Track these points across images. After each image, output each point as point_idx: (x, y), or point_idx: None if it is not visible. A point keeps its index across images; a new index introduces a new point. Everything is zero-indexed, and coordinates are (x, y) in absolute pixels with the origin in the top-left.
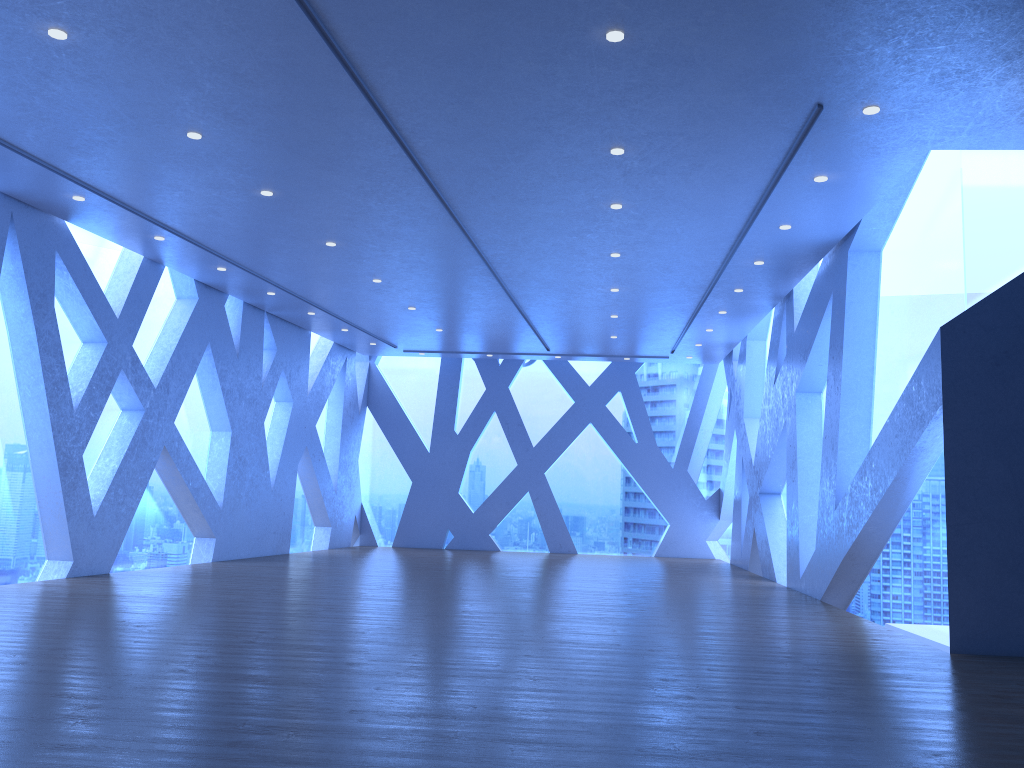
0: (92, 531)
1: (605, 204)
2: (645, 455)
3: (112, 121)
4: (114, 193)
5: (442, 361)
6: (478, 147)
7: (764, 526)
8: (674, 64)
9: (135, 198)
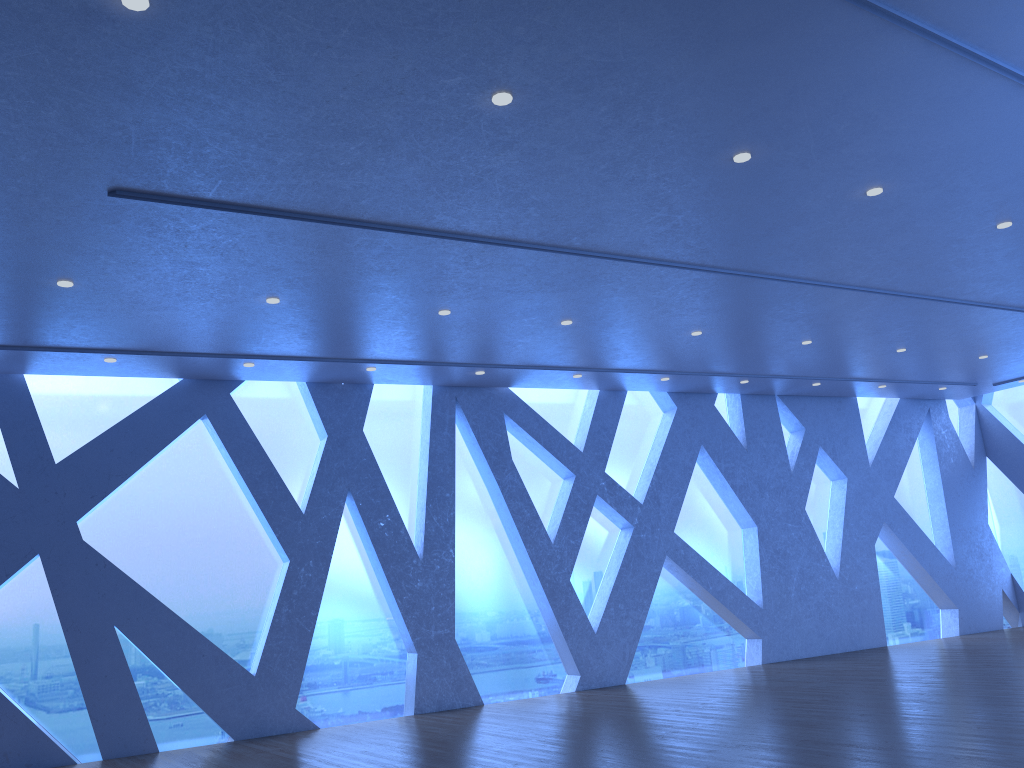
0: (595, 646)
1: (858, 195)
2: None
3: (393, 326)
4: (489, 362)
5: None
6: (621, 222)
7: None
8: (600, 77)
9: (506, 359)
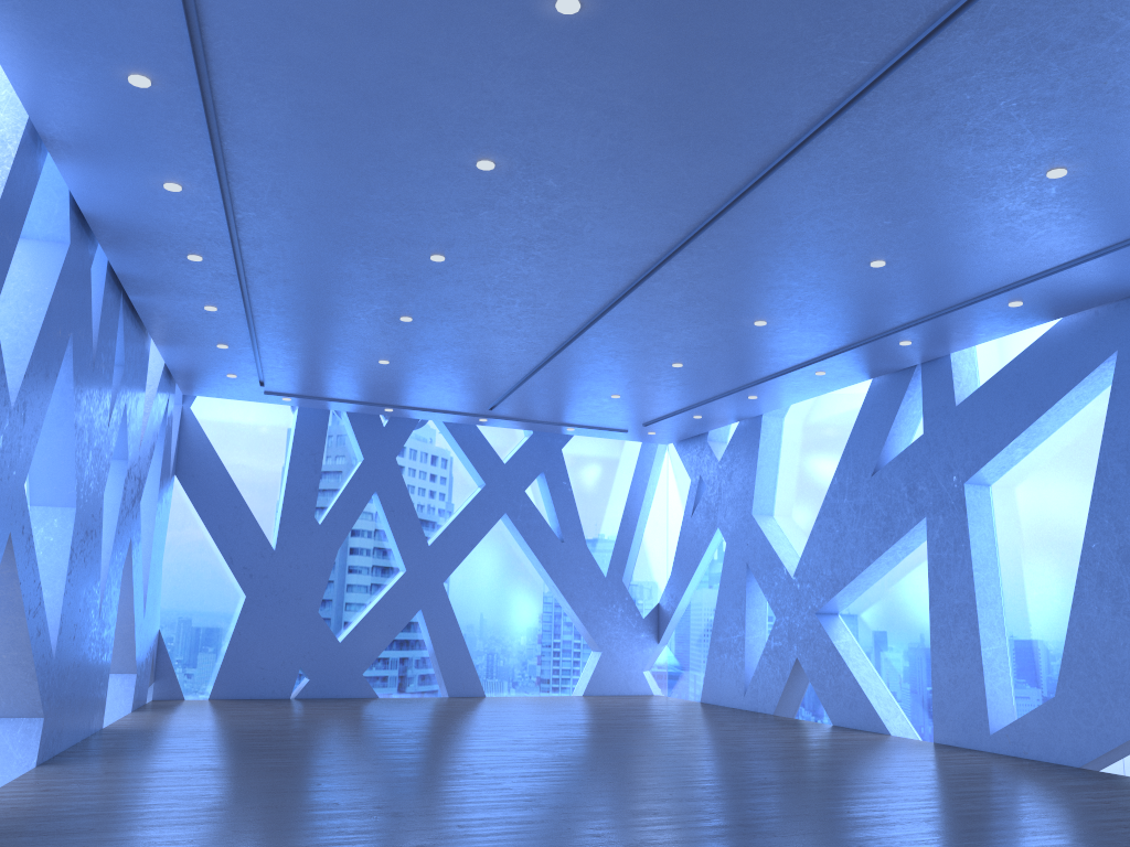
0: None
1: (1049, 166)
2: (573, 559)
3: None
4: None
5: (300, 414)
6: None
7: (838, 658)
8: None
9: None
